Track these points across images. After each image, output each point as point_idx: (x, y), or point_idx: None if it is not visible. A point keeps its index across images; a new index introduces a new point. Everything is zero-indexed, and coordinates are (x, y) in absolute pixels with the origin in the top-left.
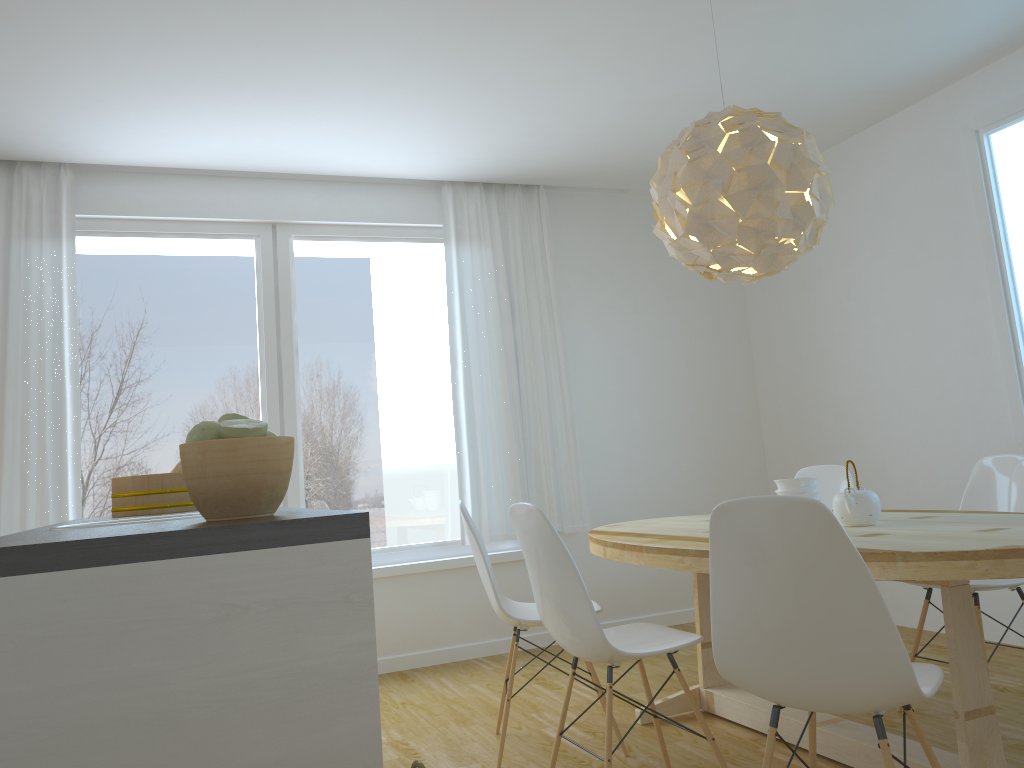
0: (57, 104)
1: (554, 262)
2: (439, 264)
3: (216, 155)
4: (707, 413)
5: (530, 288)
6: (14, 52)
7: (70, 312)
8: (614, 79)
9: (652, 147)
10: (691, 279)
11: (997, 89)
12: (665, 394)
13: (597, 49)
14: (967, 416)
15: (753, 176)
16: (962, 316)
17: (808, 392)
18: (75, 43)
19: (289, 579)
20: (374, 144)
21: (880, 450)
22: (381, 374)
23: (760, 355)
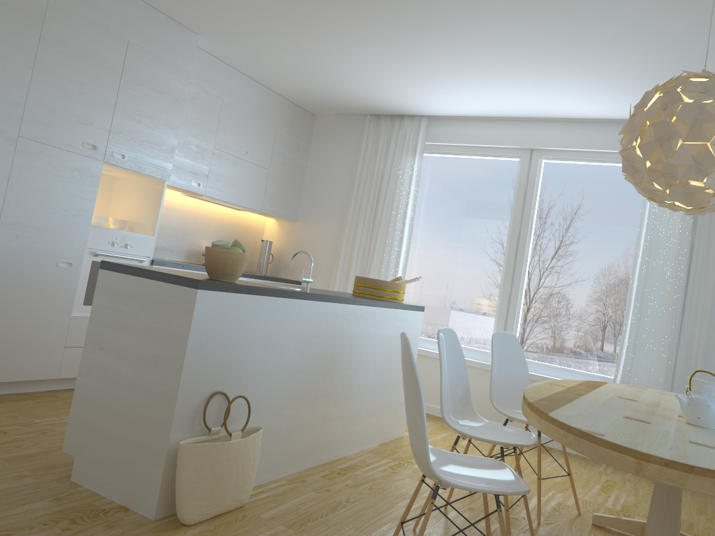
0: (393, 88)
1: None
2: None
3: (488, 108)
4: None
5: None
6: (357, 68)
7: (414, 194)
8: (710, 42)
9: None
10: None
11: None
12: None
13: (666, 24)
14: None
15: (657, 130)
16: None
17: None
18: (375, 61)
19: (173, 296)
20: (574, 98)
21: None
22: (585, 253)
23: None
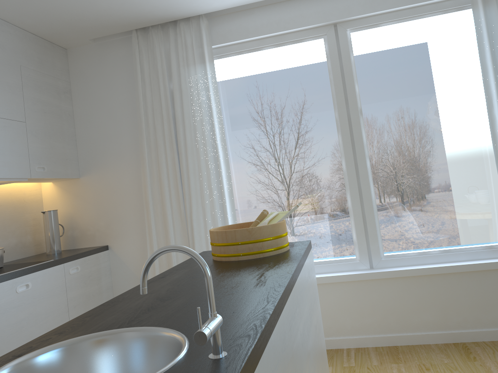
0: None
1: None
2: (469, 26)
3: None
4: None
5: None
6: None
7: (216, 107)
8: None
9: None
10: None
11: None
12: None
13: None
14: None
15: None
16: None
17: None
18: None
19: None
20: None
21: None
22: (427, 120)
23: None
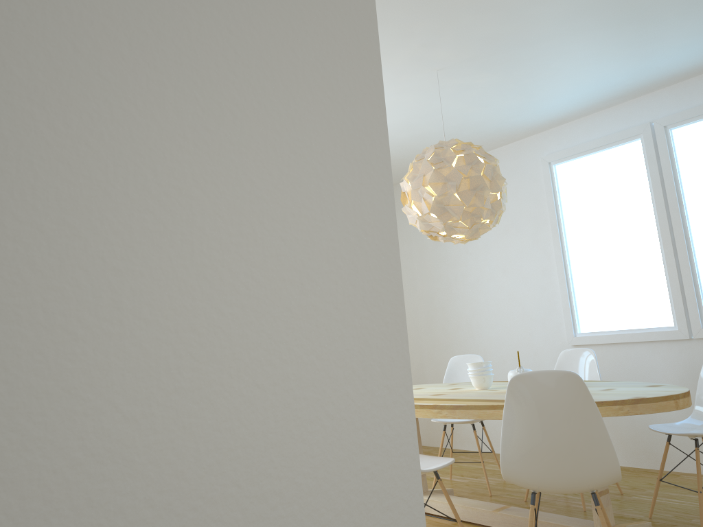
0: None
1: None
2: None
3: None
4: None
5: None
6: None
7: None
8: None
9: None
10: None
11: (561, 141)
12: None
13: None
14: (538, 326)
15: (473, 182)
16: (537, 267)
17: (438, 309)
18: None
19: None
20: None
21: (484, 345)
22: None
23: (406, 285)
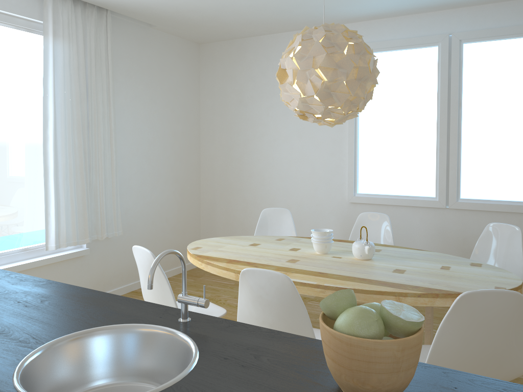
0: None
1: (113, 64)
2: (34, 49)
3: None
4: (178, 165)
5: (98, 79)
6: None
7: None
8: None
9: (196, 9)
10: (178, 87)
11: (368, 34)
12: (161, 153)
13: None
14: (323, 183)
15: (360, 72)
16: (330, 137)
17: (234, 159)
18: None
19: None
20: None
21: (273, 193)
22: None
23: (205, 135)
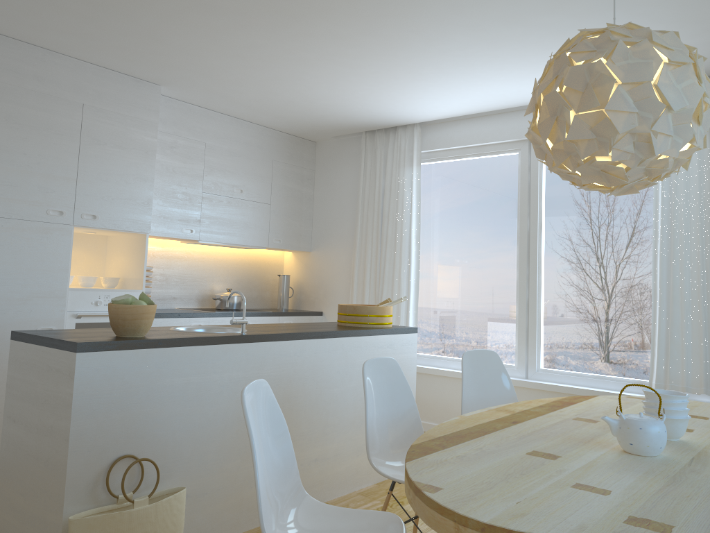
0: (368, 102)
1: None
2: None
3: (473, 105)
4: None
5: None
6: (320, 88)
7: (417, 206)
8: None
9: None
10: None
11: None
12: None
13: None
14: None
15: (550, 104)
16: None
17: None
18: (332, 79)
19: (60, 362)
20: None
21: None
22: (602, 245)
23: None
